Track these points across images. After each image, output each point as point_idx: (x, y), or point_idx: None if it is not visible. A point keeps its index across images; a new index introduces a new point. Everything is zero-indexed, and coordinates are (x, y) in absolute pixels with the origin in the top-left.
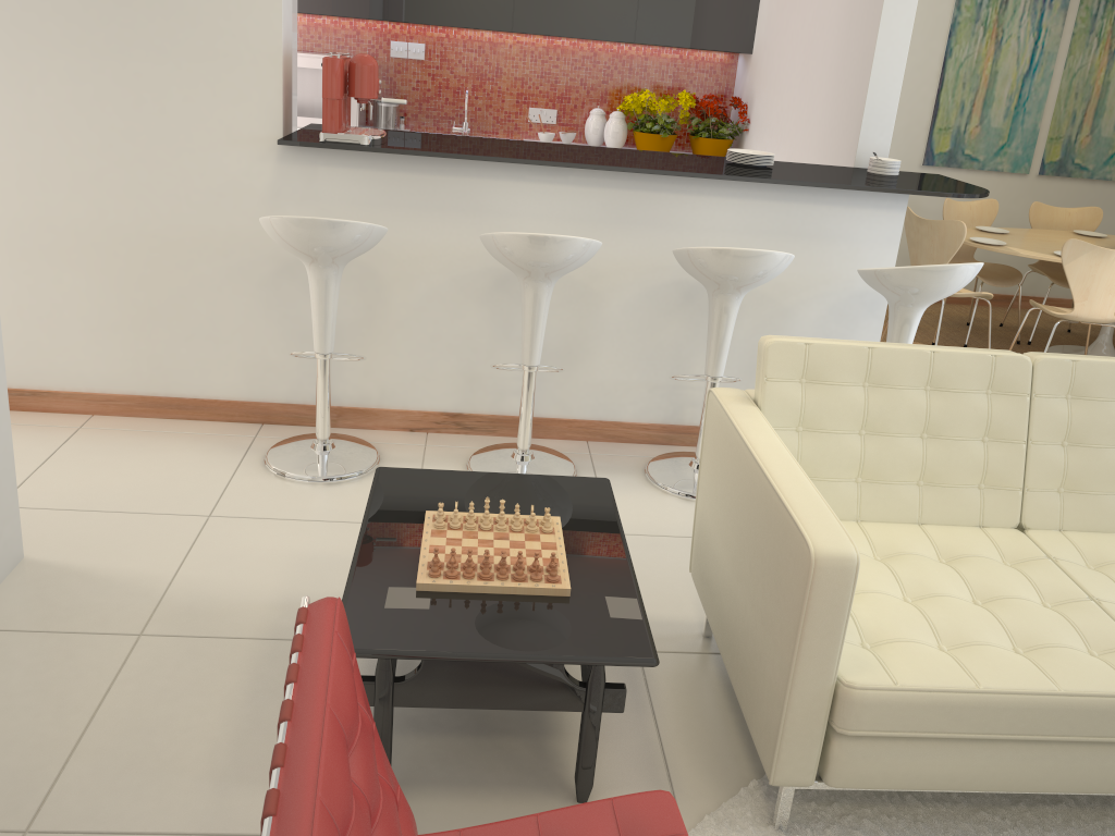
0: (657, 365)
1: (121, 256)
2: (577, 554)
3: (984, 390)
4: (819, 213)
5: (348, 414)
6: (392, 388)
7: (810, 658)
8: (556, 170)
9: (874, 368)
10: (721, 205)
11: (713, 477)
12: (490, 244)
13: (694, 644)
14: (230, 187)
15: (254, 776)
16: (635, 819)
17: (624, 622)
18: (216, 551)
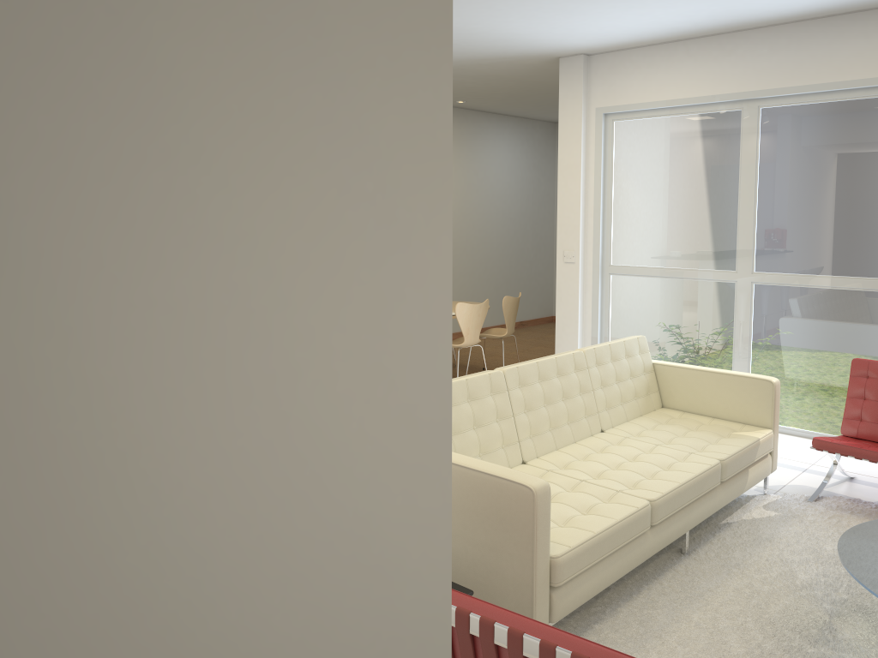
0: None
1: None
2: None
3: (490, 393)
4: None
5: None
6: None
7: (541, 549)
8: None
9: None
10: None
11: None
12: None
13: None
14: None
15: None
16: None
17: None
18: None
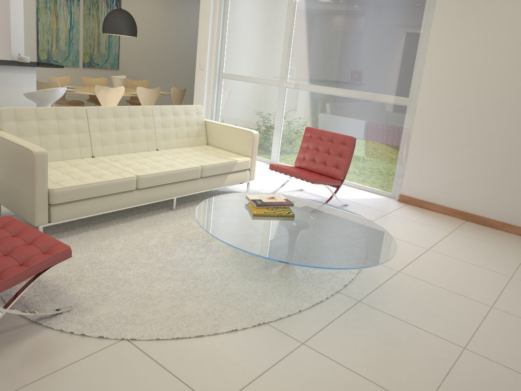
0: None
1: None
2: None
3: (74, 118)
4: (3, 75)
5: None
6: None
7: (39, 183)
8: None
9: (38, 114)
10: None
11: None
12: None
13: None
14: None
15: None
16: (0, 221)
17: None
18: None
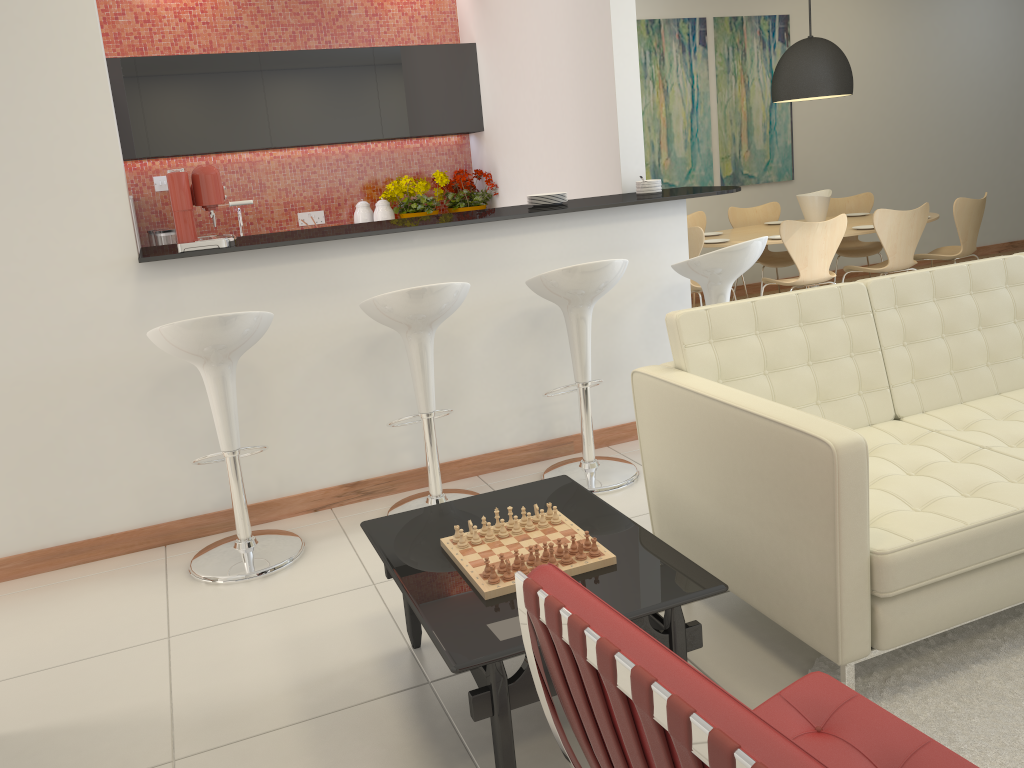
0: (522, 390)
1: None
2: (593, 533)
3: (840, 315)
4: (622, 229)
5: (251, 511)
6: (289, 474)
7: (849, 537)
8: (401, 236)
9: (760, 317)
10: (545, 238)
11: (665, 441)
12: (375, 307)
13: None
14: (92, 316)
15: None
16: (809, 700)
17: (676, 567)
18: (198, 664)
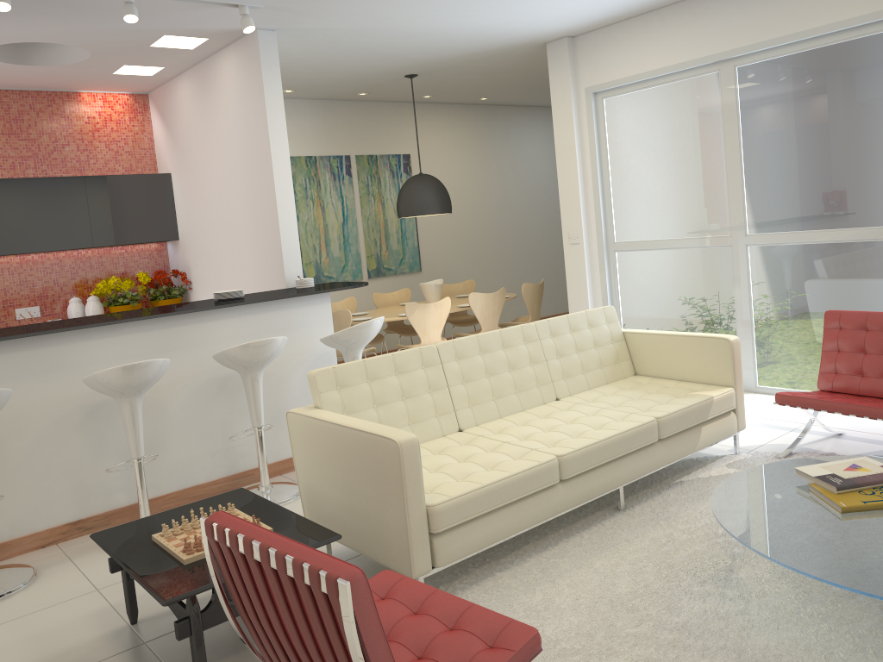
0: (213, 437)
1: None
2: (259, 518)
3: (421, 367)
4: (285, 315)
5: None
6: (20, 519)
7: (412, 497)
8: (115, 327)
9: (369, 370)
10: (227, 323)
11: (309, 456)
12: (96, 380)
13: None
14: None
15: None
16: (379, 584)
17: (311, 529)
18: None
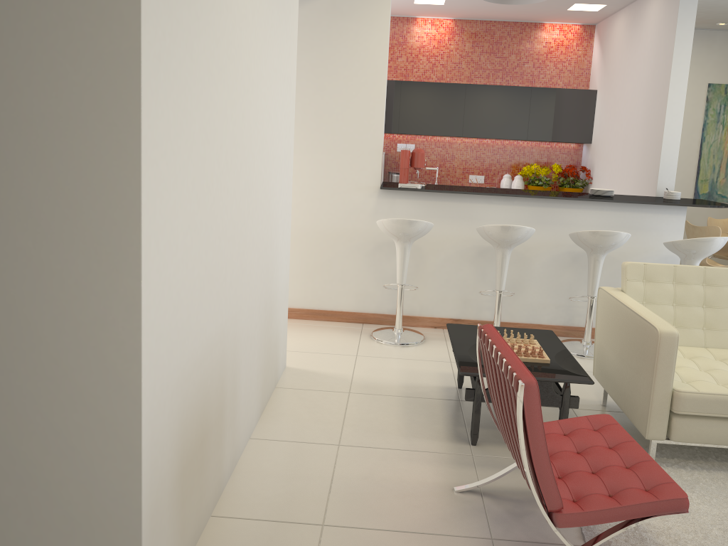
0: (559, 294)
1: (303, 242)
2: (547, 352)
3: None
4: (640, 217)
5: (404, 318)
6: (426, 305)
7: (660, 377)
8: (508, 198)
9: (677, 275)
10: (589, 213)
11: (604, 324)
12: (482, 231)
13: (598, 408)
14: (355, 209)
15: (419, 436)
16: (597, 420)
17: (575, 371)
18: (366, 367)
